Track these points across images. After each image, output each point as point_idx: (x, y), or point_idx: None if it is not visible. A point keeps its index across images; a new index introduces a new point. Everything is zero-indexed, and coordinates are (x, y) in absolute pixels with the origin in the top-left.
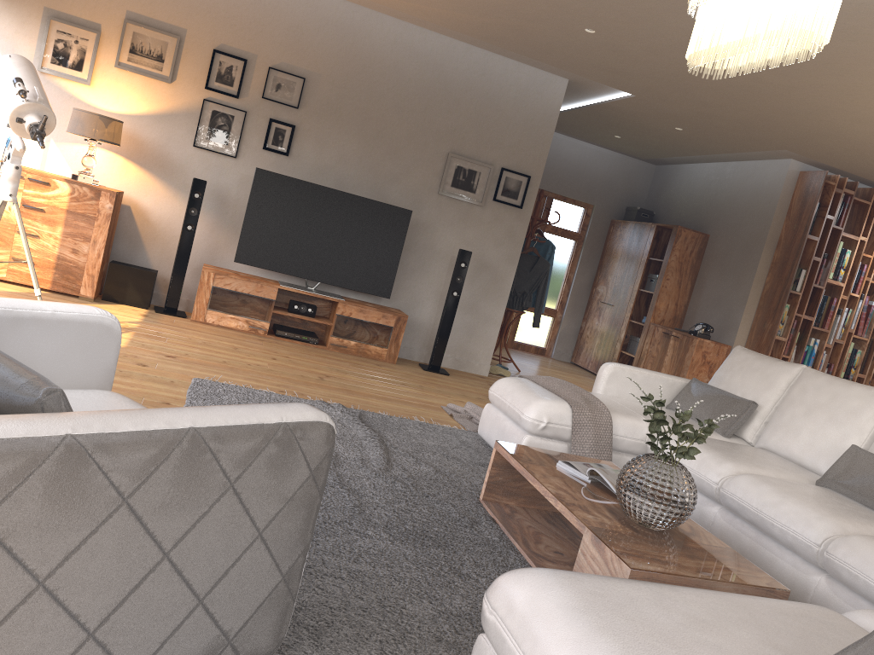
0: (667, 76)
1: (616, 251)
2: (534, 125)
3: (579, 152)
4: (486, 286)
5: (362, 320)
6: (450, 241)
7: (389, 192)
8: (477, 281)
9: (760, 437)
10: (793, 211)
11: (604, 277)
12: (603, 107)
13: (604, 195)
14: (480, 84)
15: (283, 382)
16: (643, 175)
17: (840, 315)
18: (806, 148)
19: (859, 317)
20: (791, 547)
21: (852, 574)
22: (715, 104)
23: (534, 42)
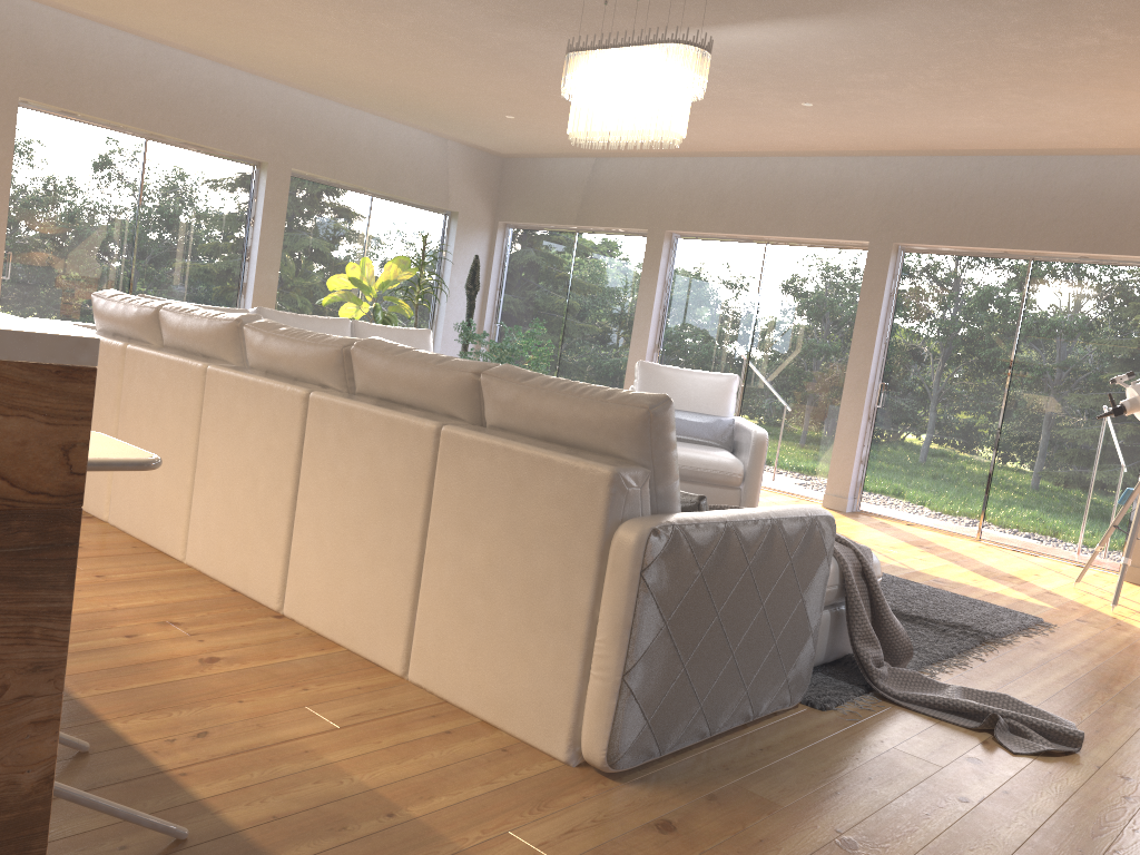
0: None
1: None
2: None
3: None
4: None
5: None
6: None
7: None
8: None
9: None
10: None
11: None
12: None
13: None
14: None
15: (1094, 660)
16: None
17: None
18: None
19: None
20: None
21: None
22: None
23: None
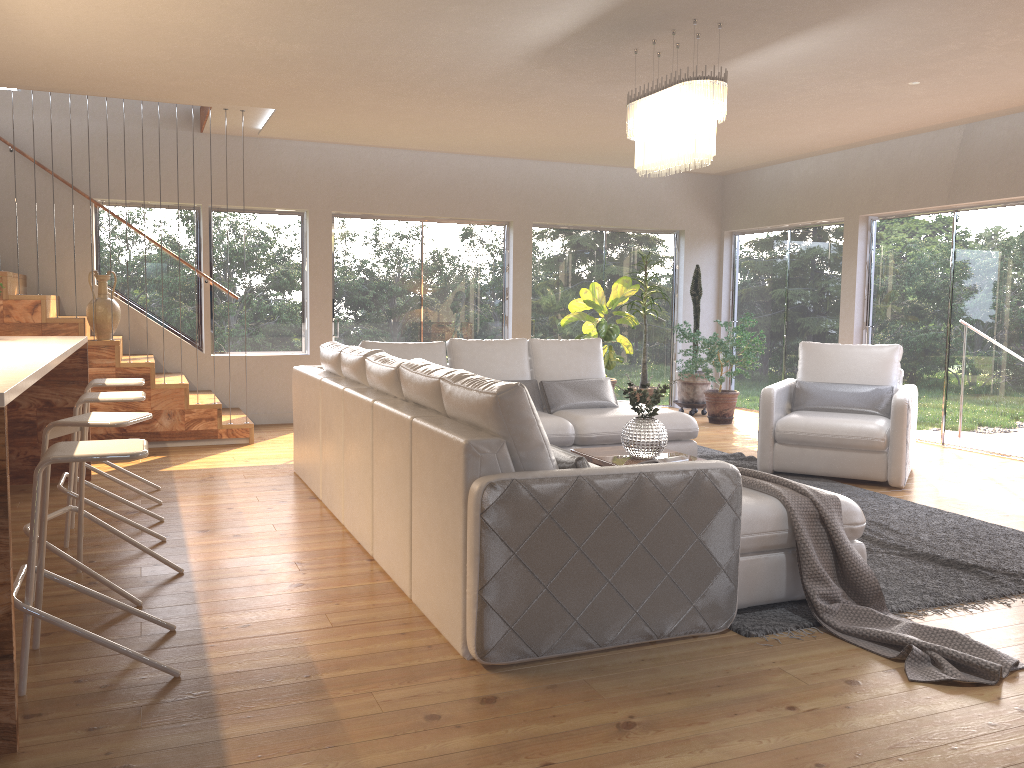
0: None
1: None
2: None
3: None
4: None
5: None
6: None
7: None
8: None
9: None
10: None
11: None
12: None
13: None
14: None
15: None
16: None
17: None
18: None
19: None
20: None
21: None
22: None
23: None
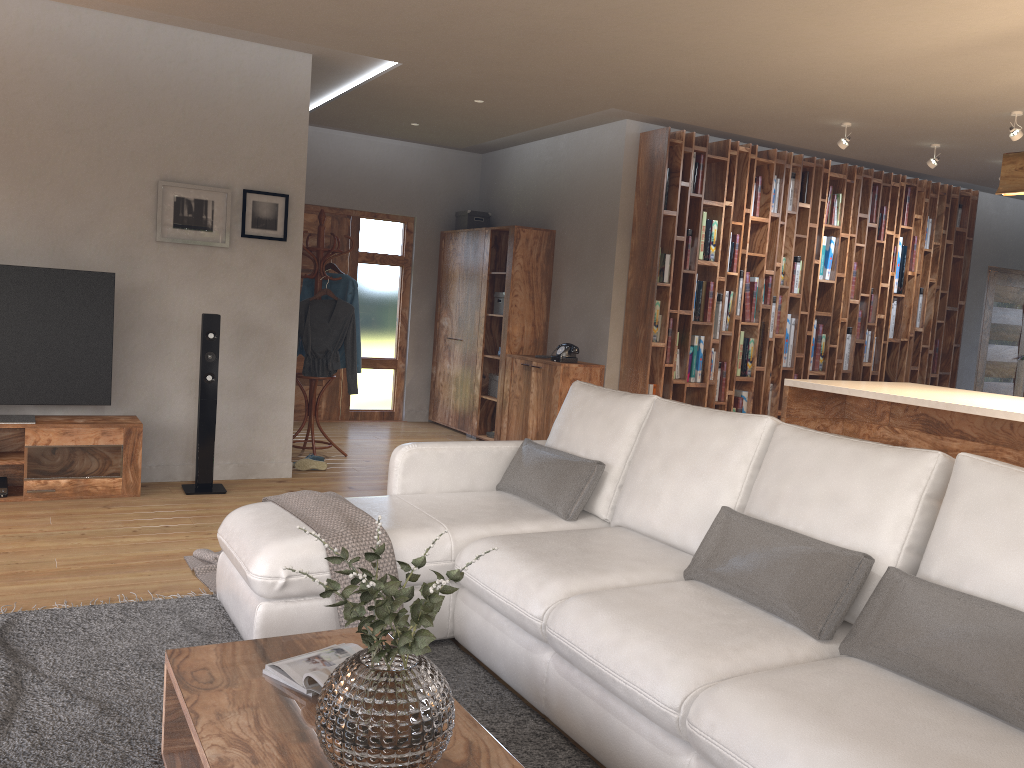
0: (425, 27)
1: (453, 270)
2: (278, 124)
3: (381, 152)
4: (260, 356)
5: (70, 445)
6: (191, 305)
7: (79, 251)
8: (245, 351)
9: (615, 510)
10: (642, 183)
11: (446, 306)
12: (373, 86)
13: (425, 202)
14: (182, 77)
15: None
16: (469, 168)
17: (721, 302)
18: (636, 102)
19: (744, 299)
20: (644, 714)
21: (726, 758)
22: (503, 59)
23: (227, 2)
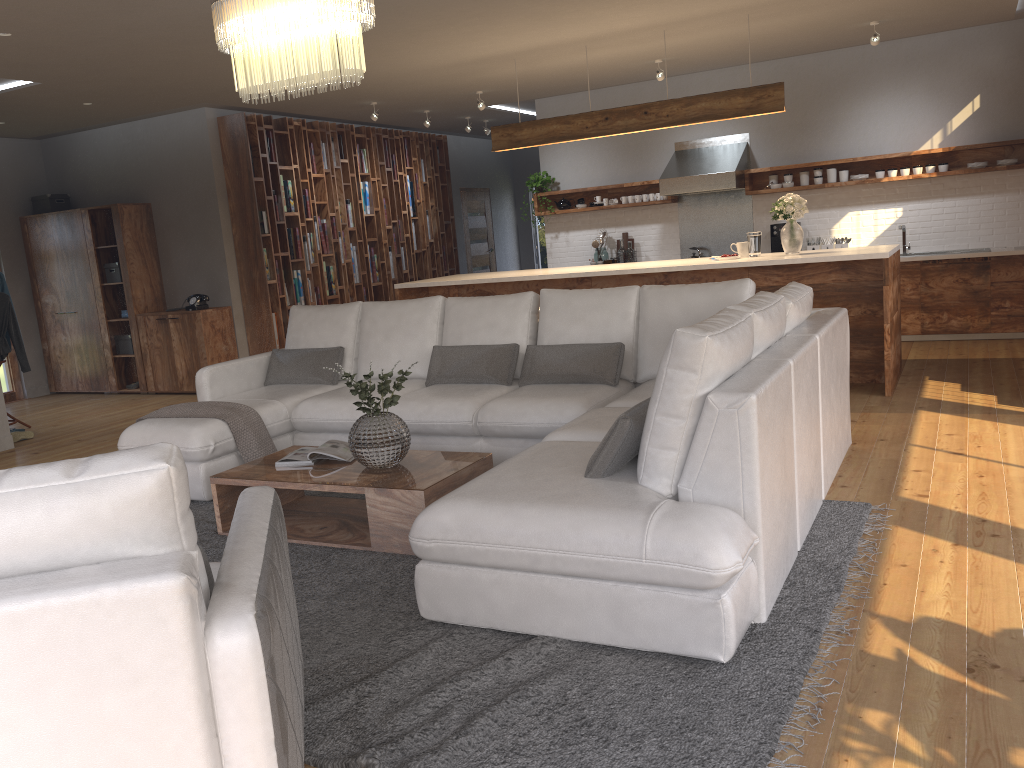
0: (91, 62)
1: (47, 251)
2: None
3: None
4: None
5: None
6: None
7: None
8: None
9: (358, 372)
10: (228, 158)
11: (47, 285)
12: None
13: None
14: None
15: None
16: (31, 155)
17: (306, 242)
18: (227, 98)
19: (320, 237)
20: (453, 432)
21: (502, 427)
22: (139, 78)
23: None
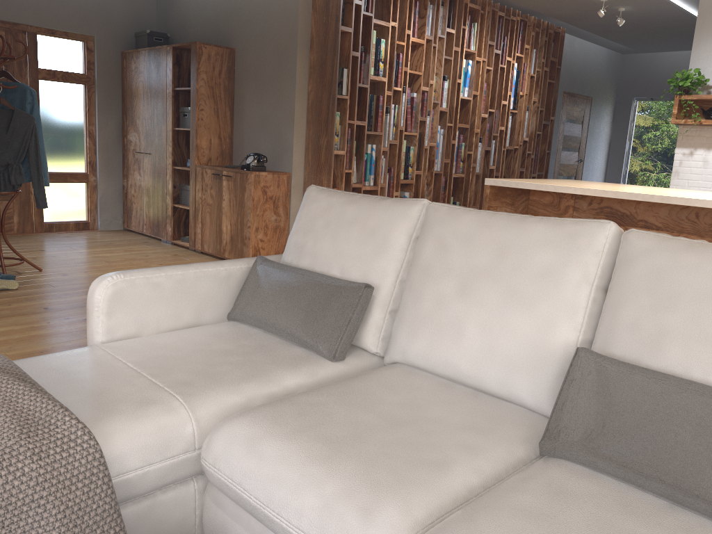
0: None
1: (137, 88)
2: None
3: None
4: None
5: None
6: None
7: None
8: None
9: (391, 342)
10: (318, 1)
11: (133, 122)
12: None
13: (104, 22)
14: None
15: None
16: None
17: (389, 114)
18: None
19: (406, 112)
20: None
21: None
22: None
23: None
